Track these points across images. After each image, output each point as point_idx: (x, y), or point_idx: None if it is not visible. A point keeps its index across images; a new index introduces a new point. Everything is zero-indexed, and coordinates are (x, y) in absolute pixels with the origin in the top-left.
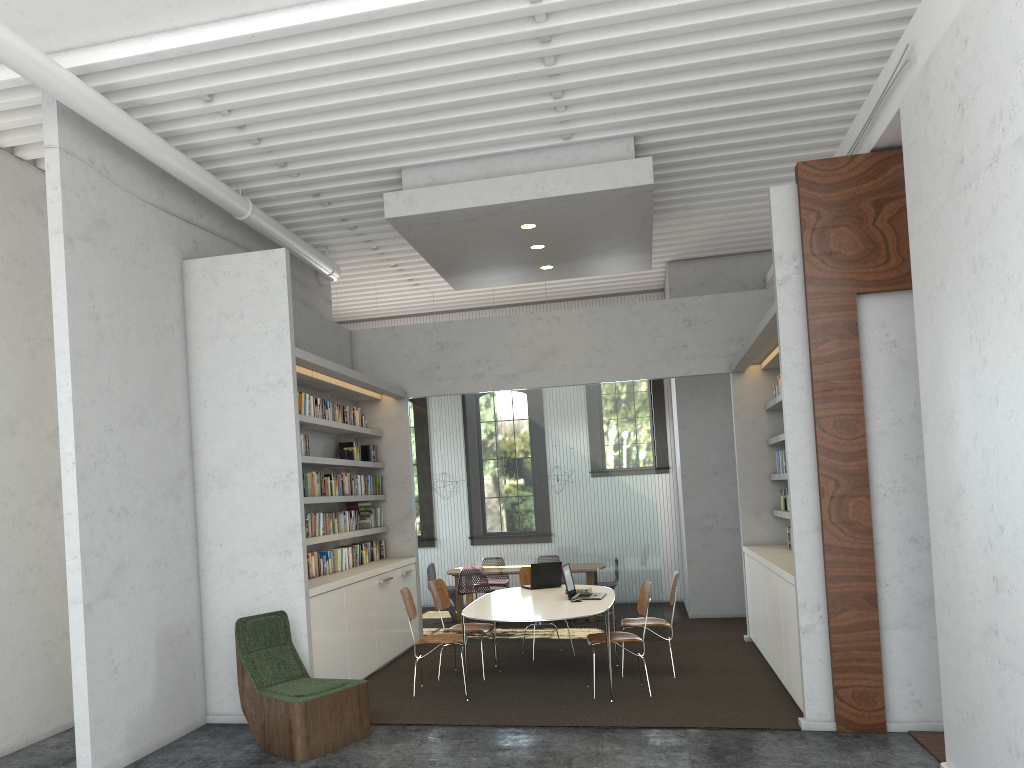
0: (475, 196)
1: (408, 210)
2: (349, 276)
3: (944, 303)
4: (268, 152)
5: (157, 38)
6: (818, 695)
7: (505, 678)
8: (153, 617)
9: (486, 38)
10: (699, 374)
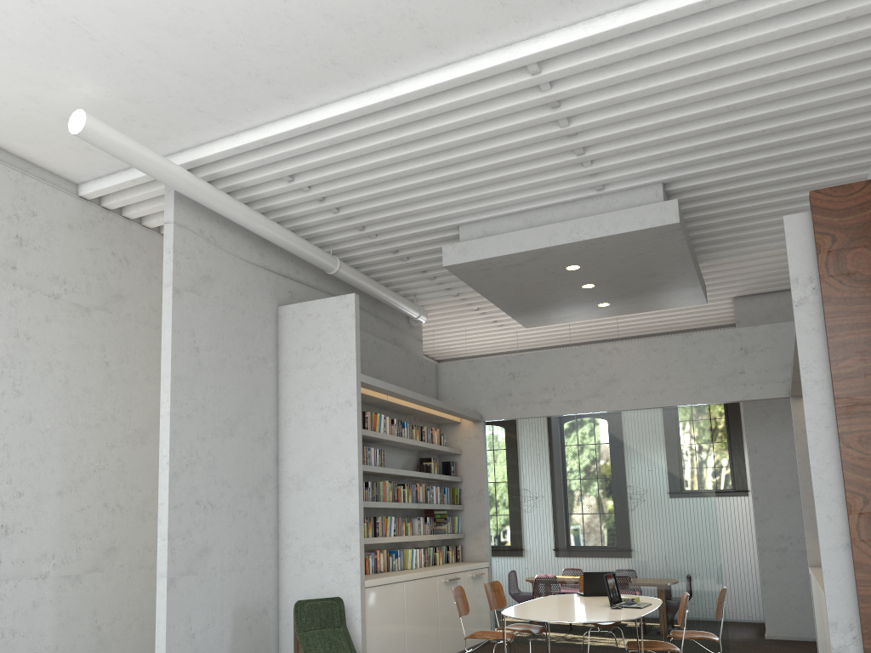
0: (518, 243)
1: (462, 258)
2: (441, 320)
3: None
4: (348, 219)
5: (242, 135)
6: None
7: None
8: (231, 595)
9: (500, 109)
10: (757, 399)
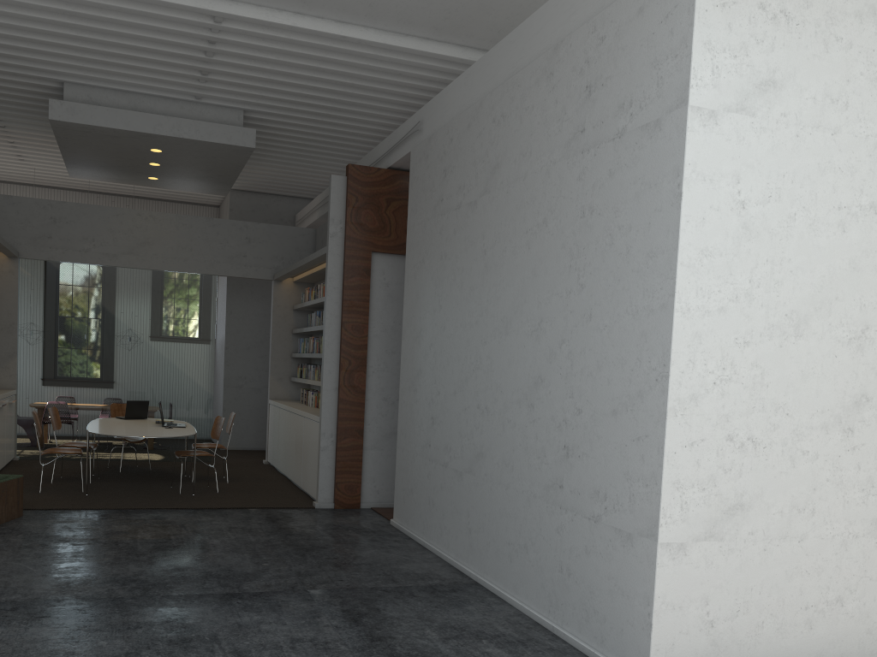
0: (126, 122)
1: (70, 118)
2: None
3: (423, 271)
4: None
5: None
6: (326, 487)
7: (106, 482)
8: None
9: (175, 30)
10: (252, 278)
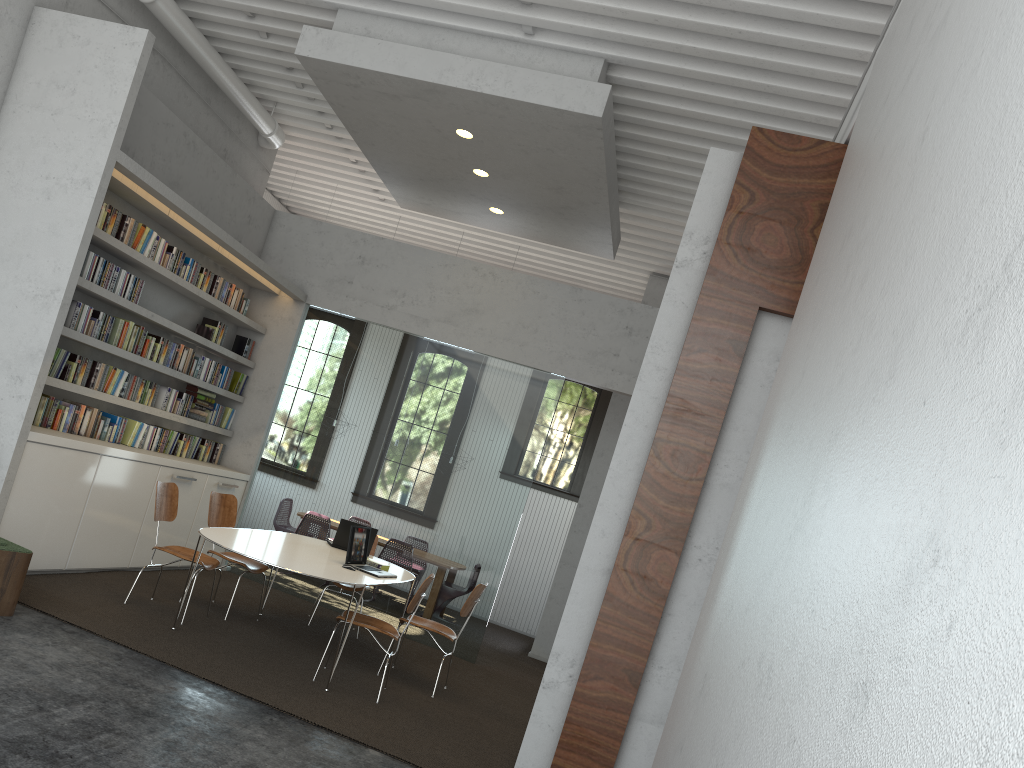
0: (401, 63)
1: (323, 53)
2: (308, 159)
3: (809, 306)
4: None
5: None
6: (532, 767)
7: (250, 627)
8: None
9: None
10: (619, 391)
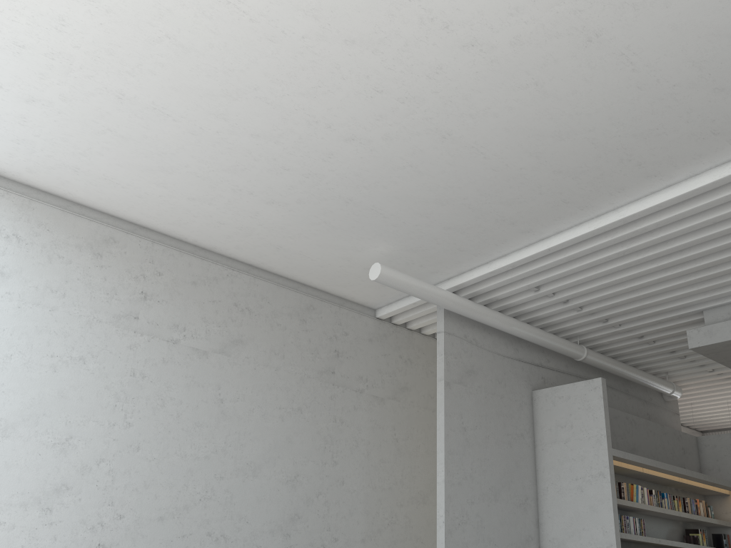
0: None
1: (708, 340)
2: (698, 393)
3: None
4: (591, 314)
5: (494, 262)
6: None
7: None
8: None
9: (728, 212)
10: None
